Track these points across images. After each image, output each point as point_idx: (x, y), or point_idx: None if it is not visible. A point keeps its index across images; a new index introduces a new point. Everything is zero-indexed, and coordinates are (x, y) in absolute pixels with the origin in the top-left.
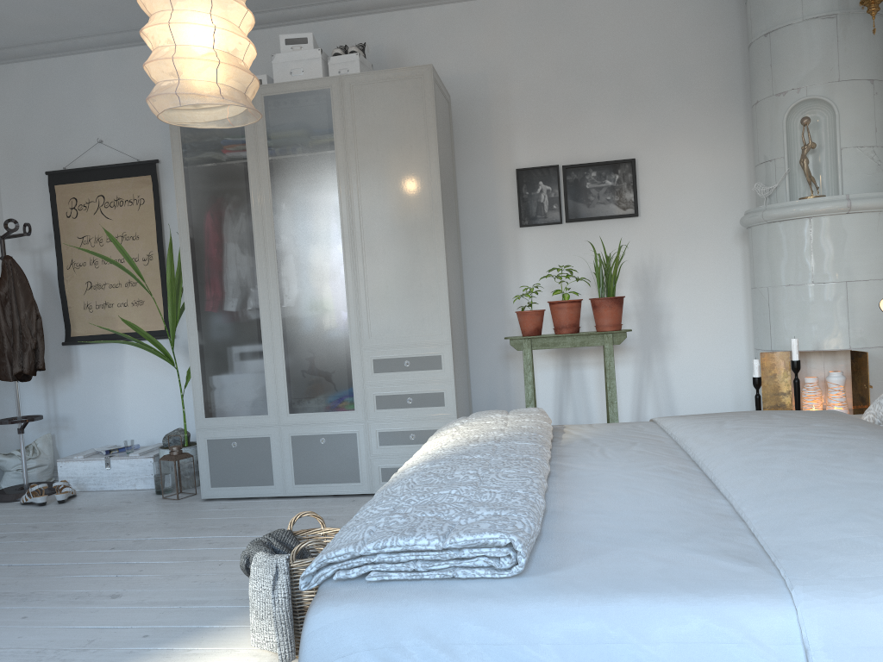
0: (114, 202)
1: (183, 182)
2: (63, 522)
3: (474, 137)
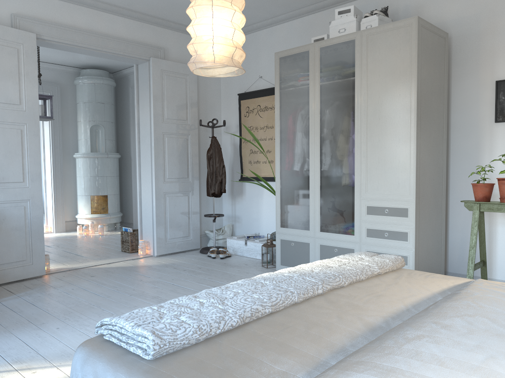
0: (264, 108)
1: (278, 99)
2: (211, 268)
3: (466, 60)
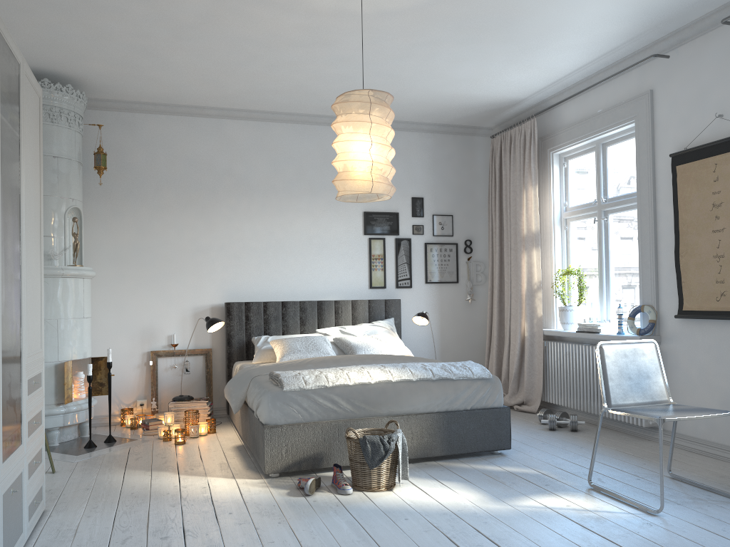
0: None
1: None
2: None
3: None
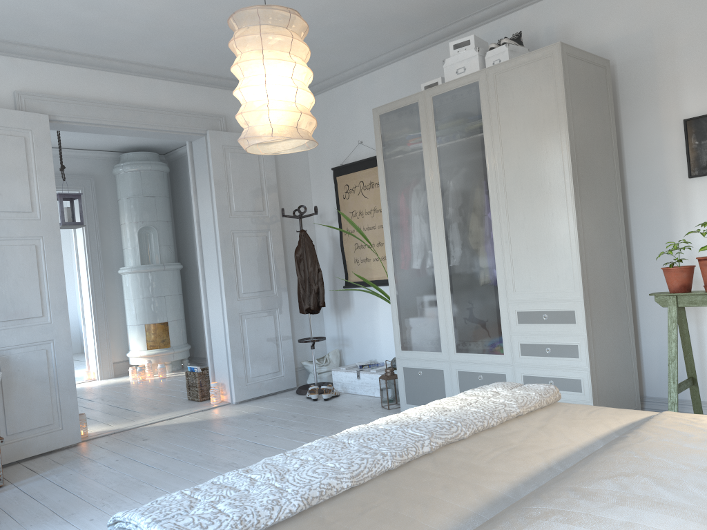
0: (368, 185)
1: (383, 171)
2: (311, 416)
3: (640, 94)
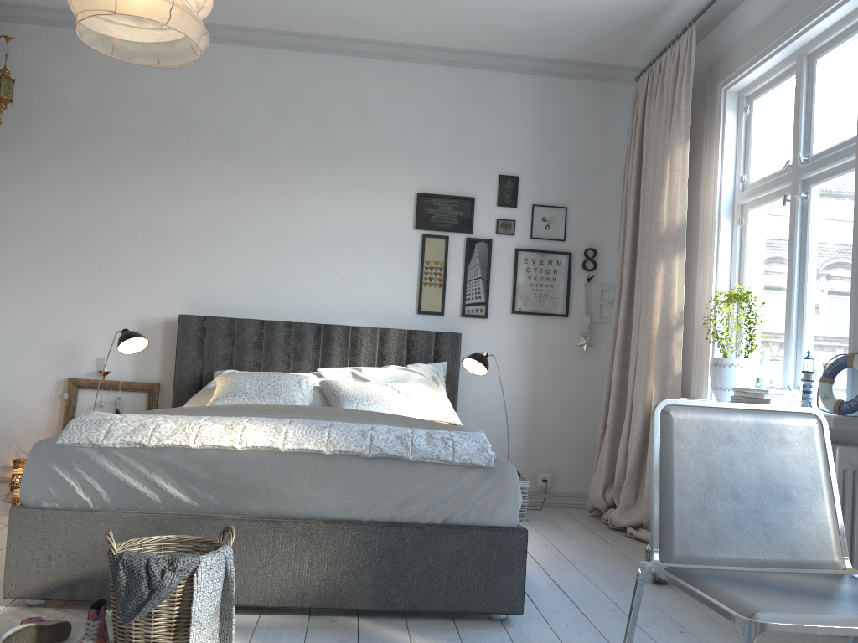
0: None
1: None
2: None
3: None
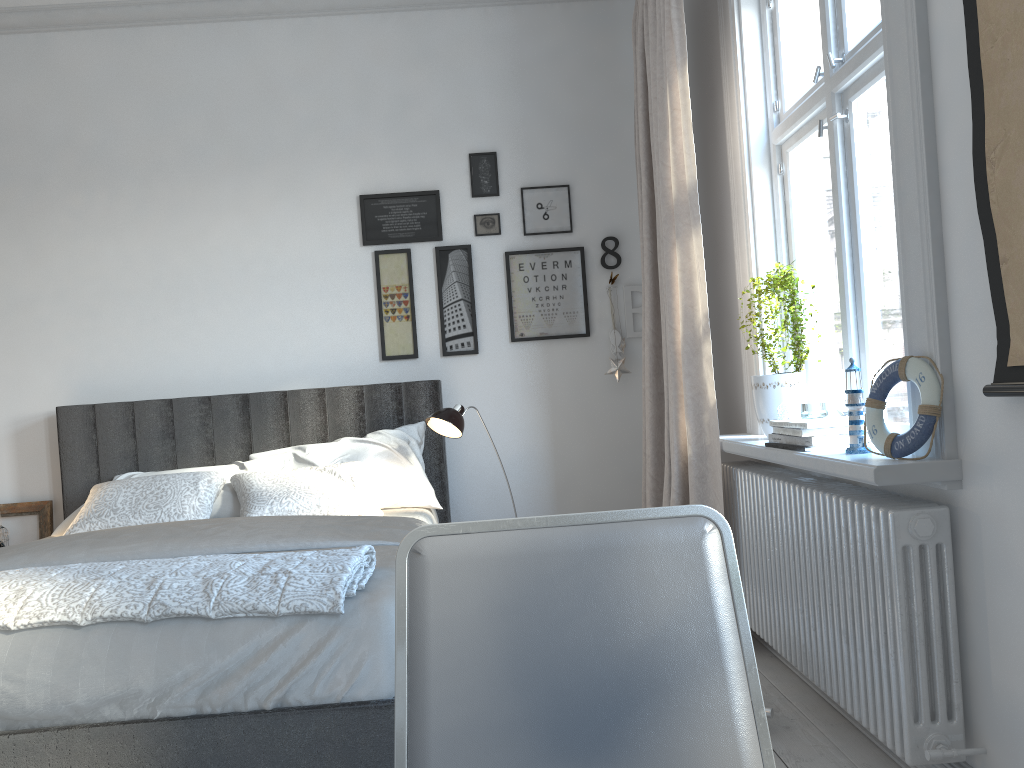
0: None
1: None
2: None
3: None
